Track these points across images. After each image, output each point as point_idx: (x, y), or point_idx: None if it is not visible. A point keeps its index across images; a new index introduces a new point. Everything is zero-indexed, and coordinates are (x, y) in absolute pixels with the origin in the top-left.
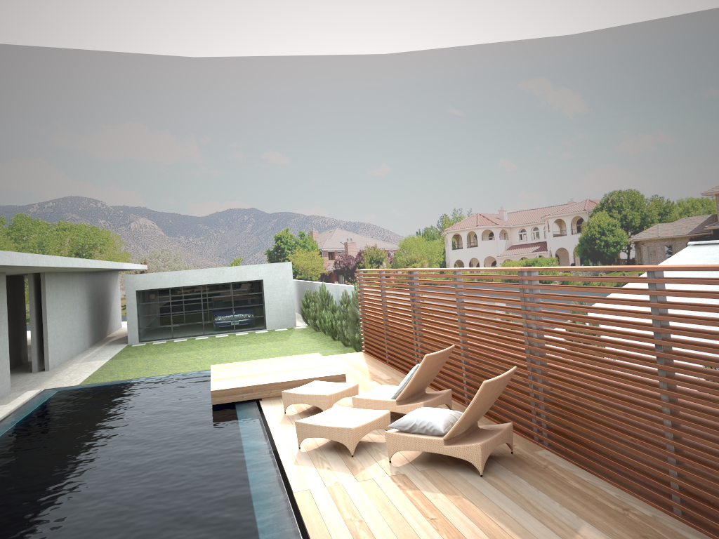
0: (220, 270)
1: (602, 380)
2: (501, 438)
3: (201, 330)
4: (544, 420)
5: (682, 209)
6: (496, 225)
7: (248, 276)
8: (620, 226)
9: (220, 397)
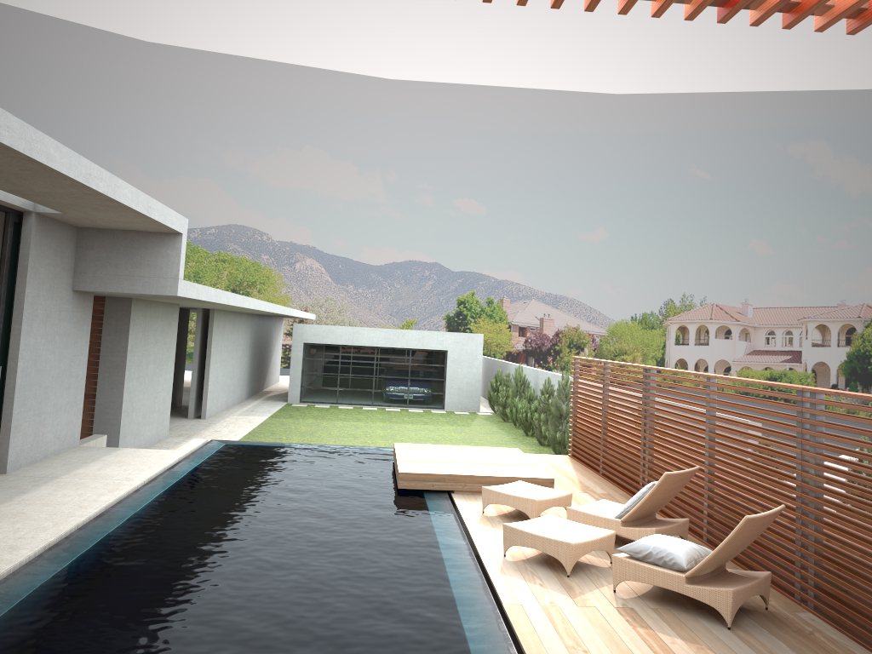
0: (400, 333)
1: None
2: (756, 589)
3: (370, 400)
4: (812, 576)
5: None
6: (736, 321)
7: (430, 344)
8: None
9: (408, 481)
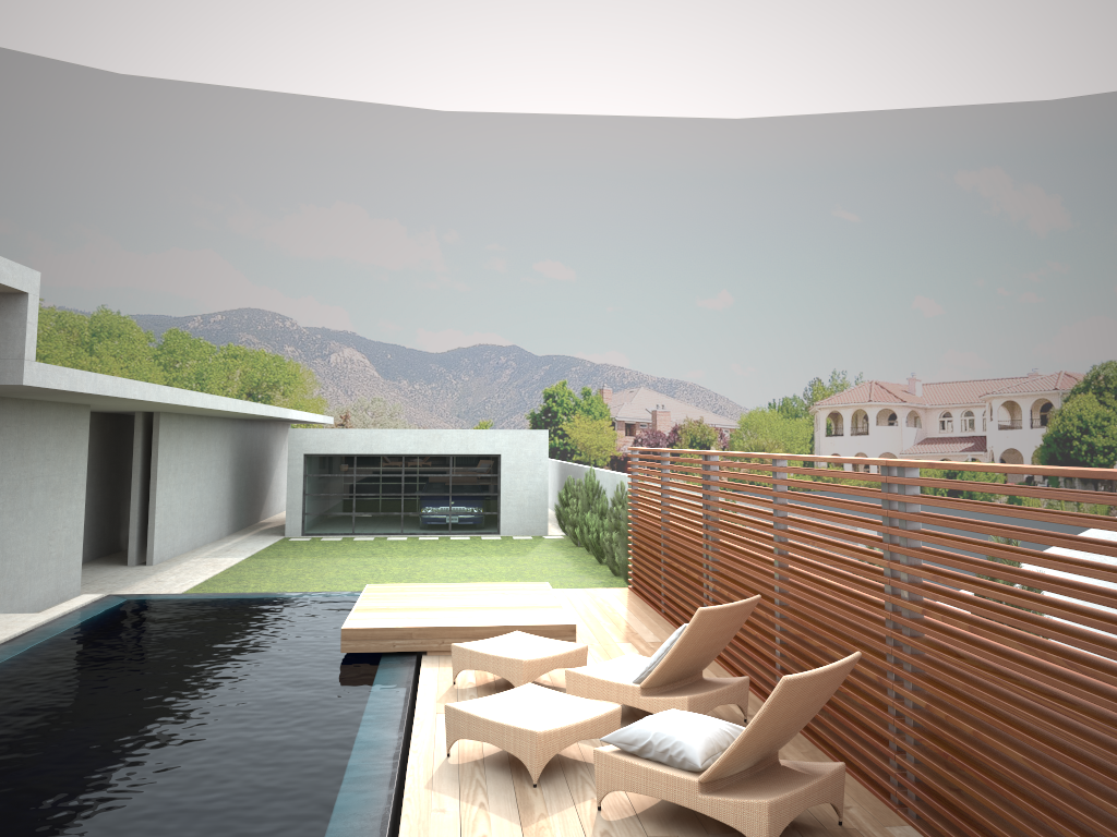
0: (435, 434)
1: (1032, 705)
2: (817, 794)
3: (398, 527)
4: (911, 765)
5: None
6: (901, 403)
7: (477, 448)
8: (1116, 421)
9: (355, 641)
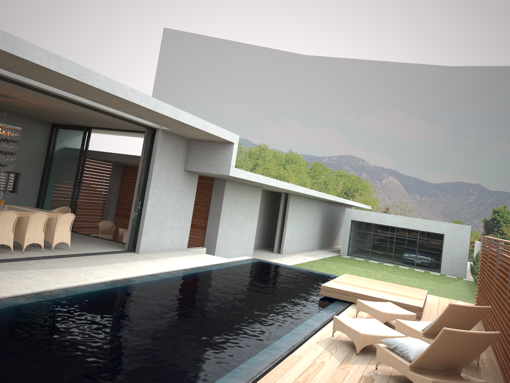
0: (412, 219)
1: None
2: None
3: (390, 259)
4: None
5: None
6: None
7: (432, 229)
8: None
9: (325, 291)
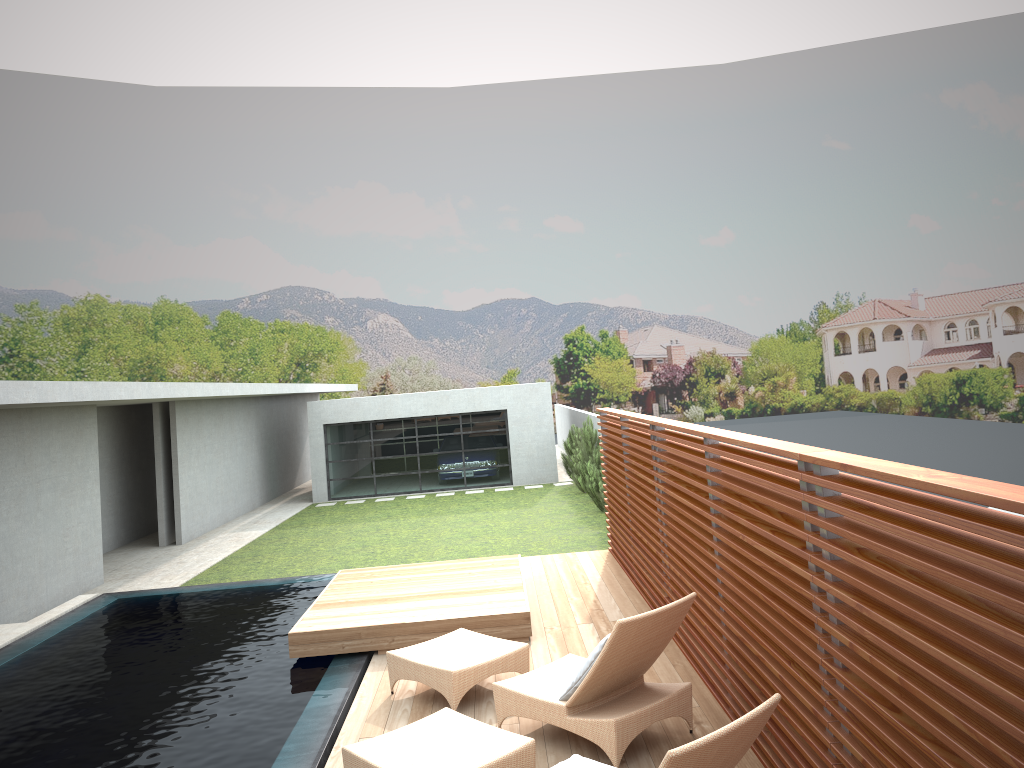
0: (443, 395)
1: None
2: None
3: (417, 485)
4: None
5: None
6: (905, 318)
7: (484, 405)
8: None
9: (303, 646)
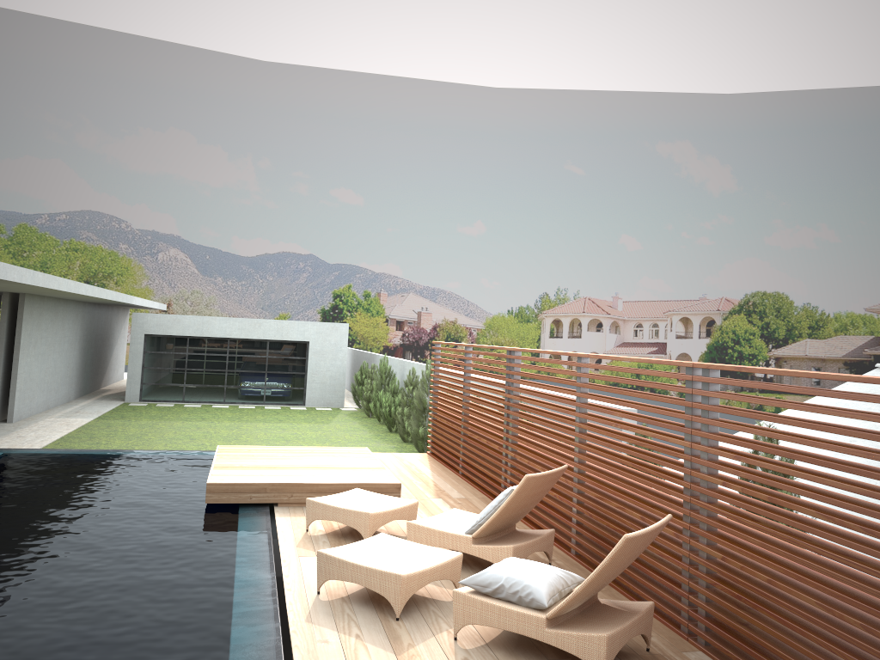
0: (256, 322)
1: (821, 561)
2: (636, 627)
3: (222, 397)
4: (704, 604)
5: (838, 325)
6: (607, 315)
7: (290, 335)
8: (759, 336)
9: (218, 494)
